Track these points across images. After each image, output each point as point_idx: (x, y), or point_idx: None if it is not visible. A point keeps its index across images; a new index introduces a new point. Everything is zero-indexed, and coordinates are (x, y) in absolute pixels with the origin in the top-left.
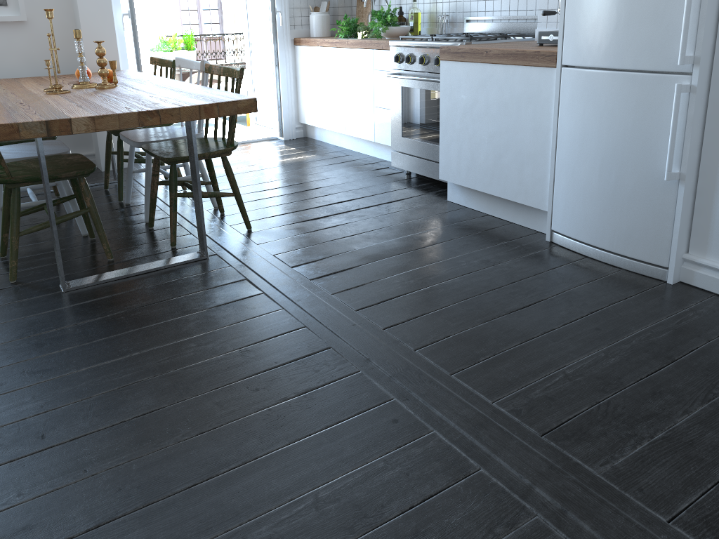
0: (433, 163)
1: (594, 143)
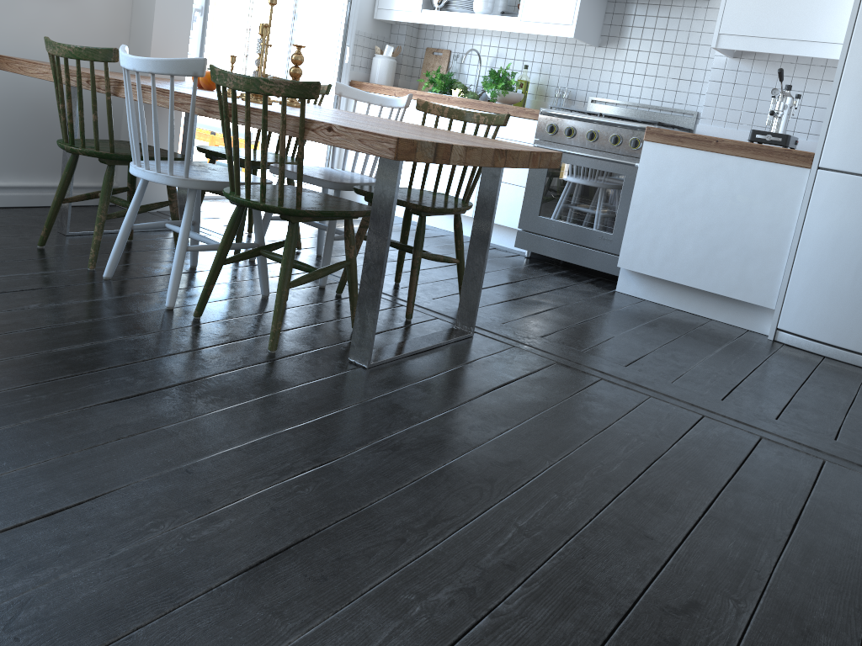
0: (585, 248)
1: (852, 246)
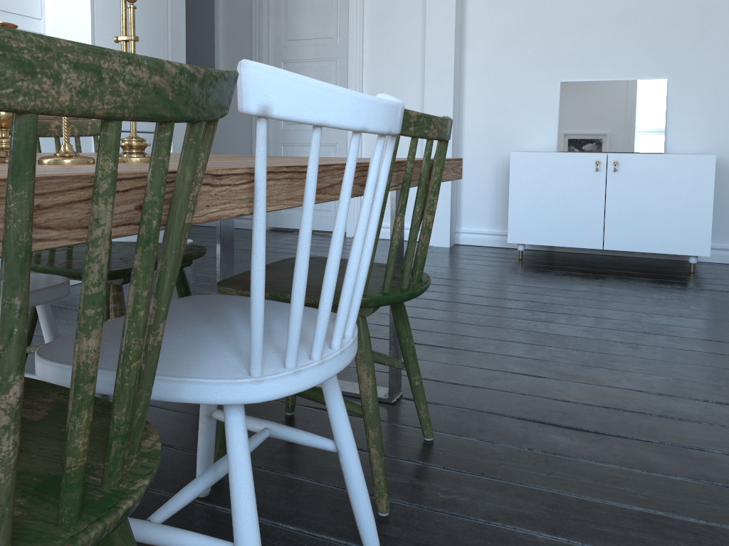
0: None
1: None
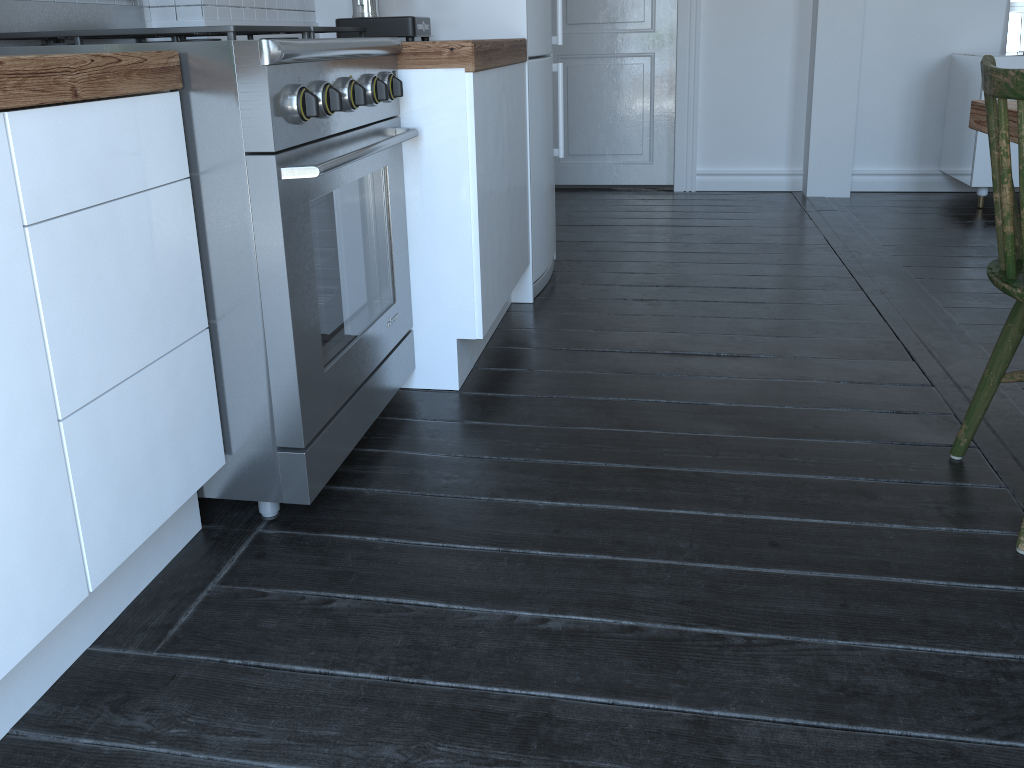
0: (382, 367)
1: (546, 145)
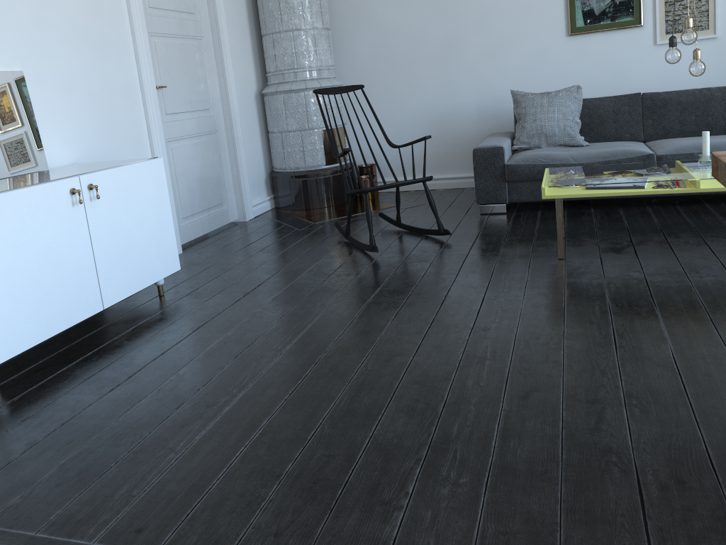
0: None
1: None
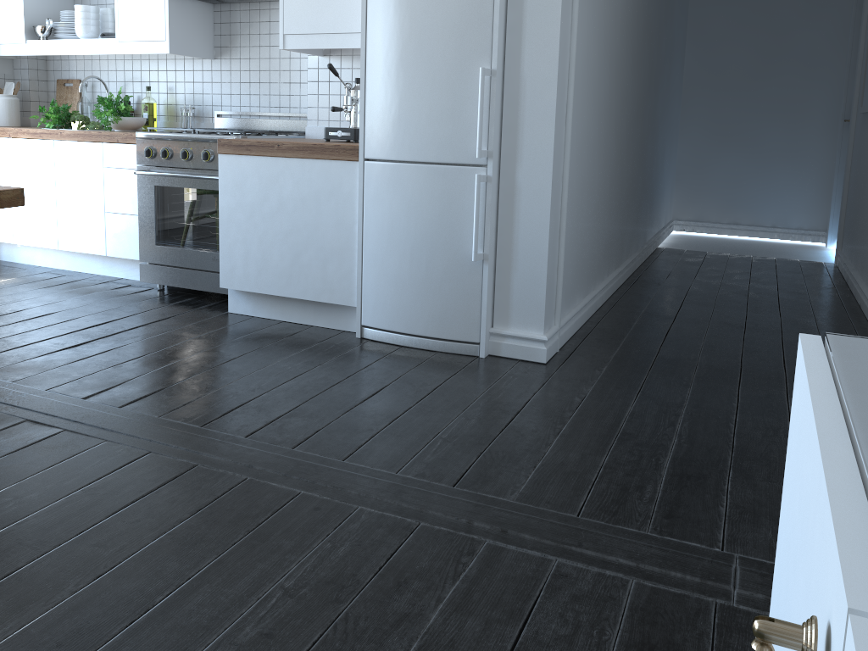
0: (202, 272)
1: (403, 232)
